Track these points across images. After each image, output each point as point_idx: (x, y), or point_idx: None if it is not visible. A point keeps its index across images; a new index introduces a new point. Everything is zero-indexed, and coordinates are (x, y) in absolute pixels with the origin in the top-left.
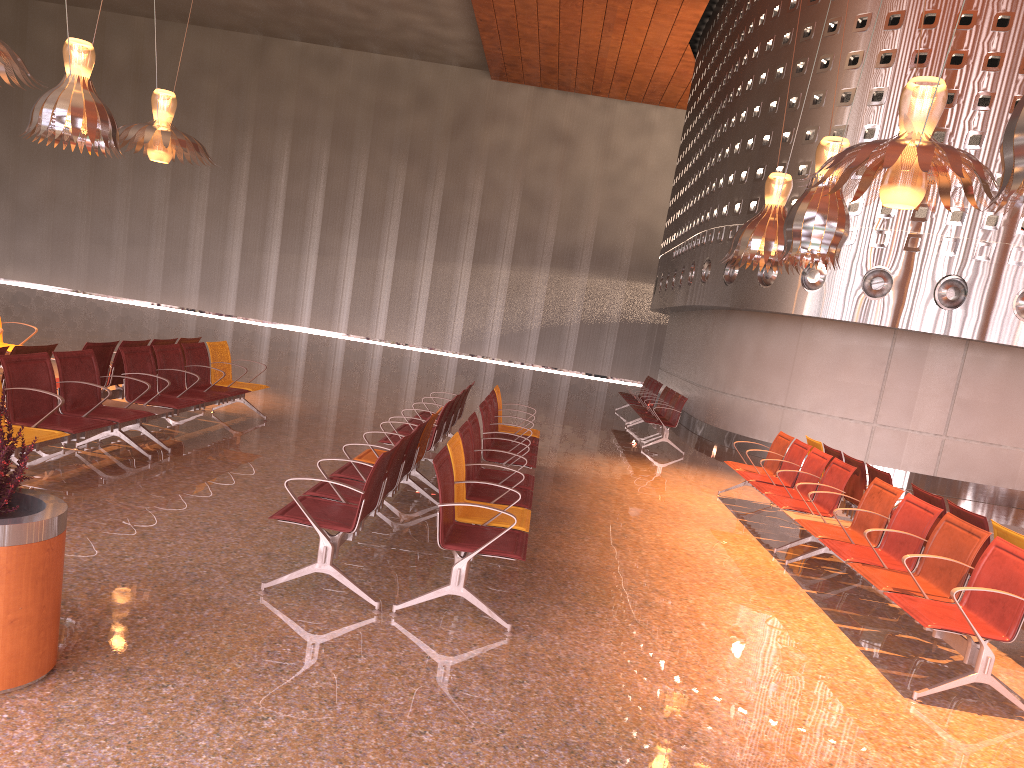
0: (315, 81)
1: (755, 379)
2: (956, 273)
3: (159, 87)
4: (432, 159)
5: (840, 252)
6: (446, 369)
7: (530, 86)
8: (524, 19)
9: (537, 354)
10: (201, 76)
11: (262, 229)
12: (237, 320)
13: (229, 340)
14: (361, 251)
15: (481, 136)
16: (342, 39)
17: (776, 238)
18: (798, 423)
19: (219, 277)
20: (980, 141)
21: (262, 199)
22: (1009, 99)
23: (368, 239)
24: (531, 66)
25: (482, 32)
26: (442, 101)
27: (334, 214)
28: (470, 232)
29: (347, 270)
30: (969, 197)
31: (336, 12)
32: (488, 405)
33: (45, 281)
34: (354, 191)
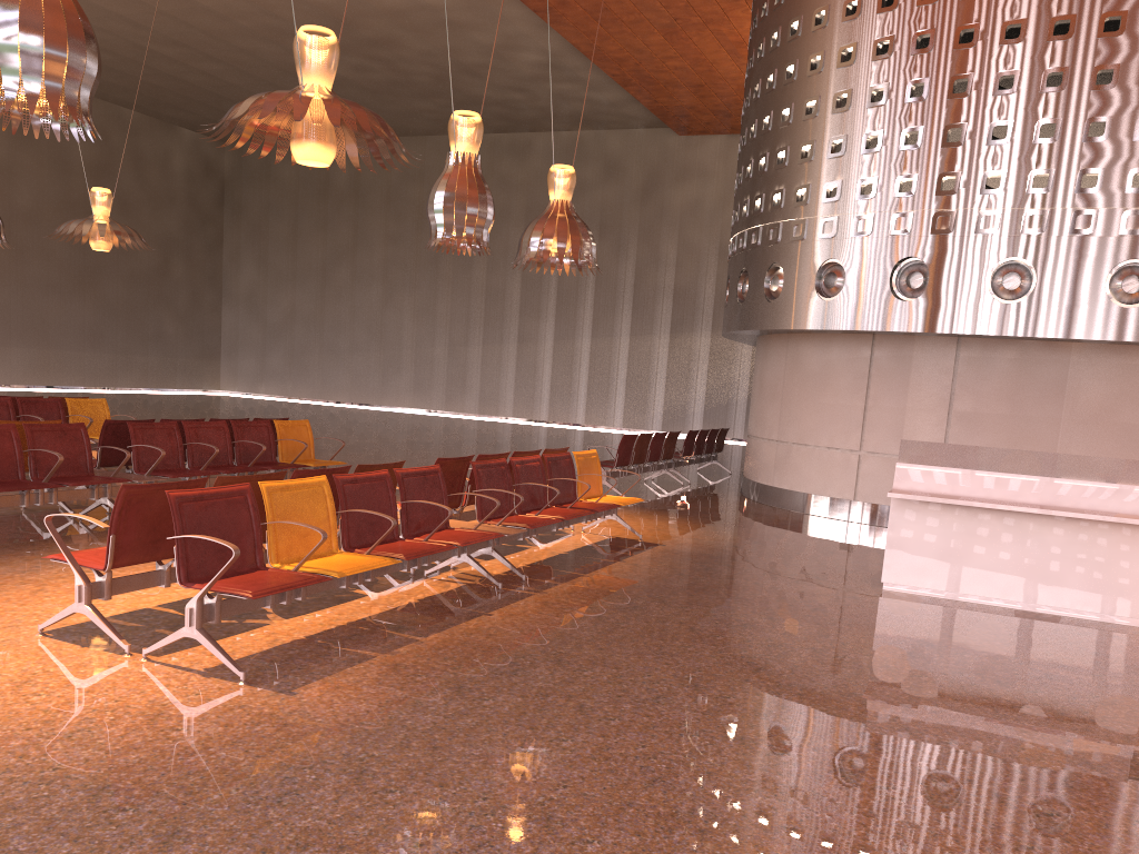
0: (508, 169)
1: (759, 413)
2: (913, 254)
3: (374, 200)
4: (623, 229)
5: (794, 250)
6: (580, 443)
7: (720, 135)
8: (649, 65)
9: (746, 427)
10: (408, 183)
11: (466, 323)
12: (442, 415)
13: (359, 426)
14: (558, 334)
15: (672, 197)
16: (523, 123)
17: (543, 234)
18: (788, 459)
19: (430, 374)
20: (923, 90)
21: (465, 293)
22: (952, 32)
23: (564, 321)
24: (702, 113)
25: (625, 87)
26: (630, 167)
27: (531, 299)
28: (666, 301)
29: (545, 355)
30: (402, 142)
31: (496, 97)
32: (200, 428)
33: (289, 393)
34: (548, 273)
